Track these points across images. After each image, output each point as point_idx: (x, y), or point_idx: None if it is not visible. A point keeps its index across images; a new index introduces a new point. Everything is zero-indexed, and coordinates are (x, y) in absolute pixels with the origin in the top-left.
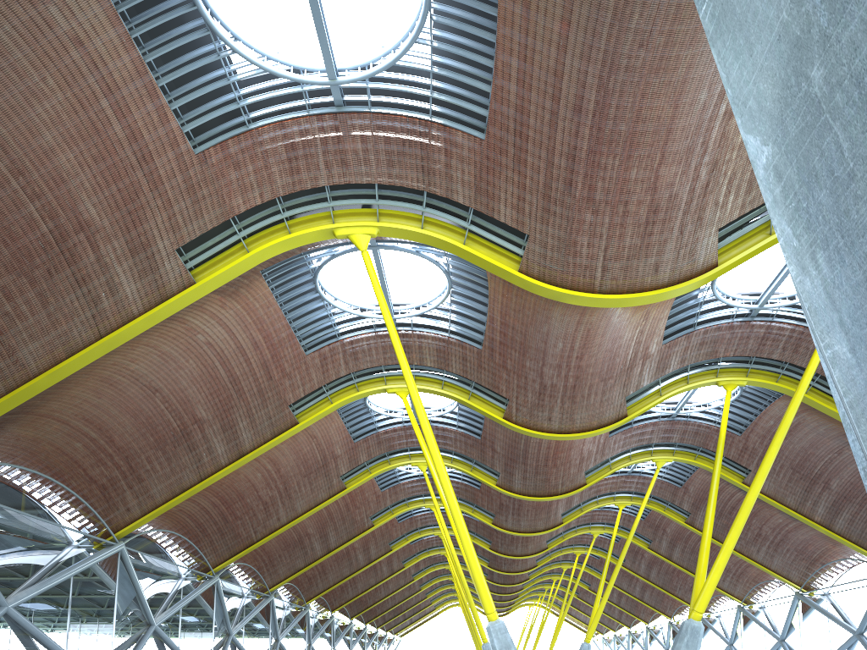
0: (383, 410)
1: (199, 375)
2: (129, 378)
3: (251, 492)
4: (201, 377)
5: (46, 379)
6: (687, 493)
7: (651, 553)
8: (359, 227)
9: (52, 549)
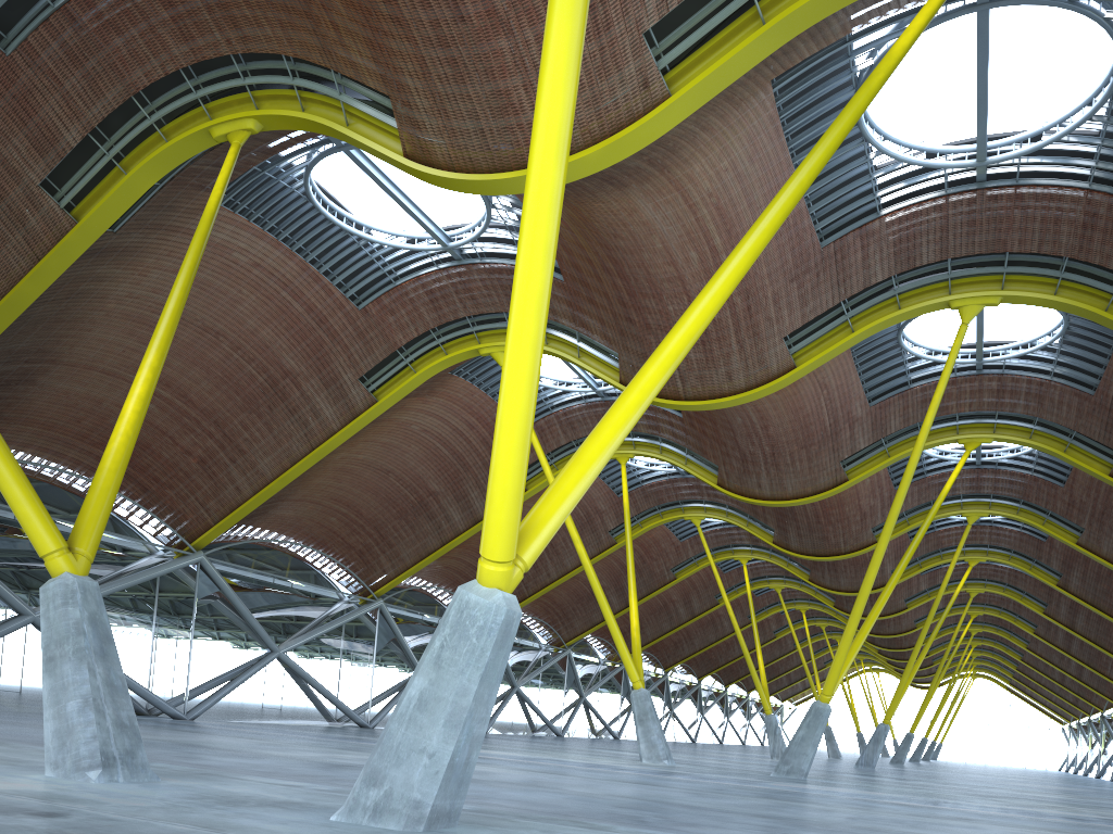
0: (644, 464)
1: (424, 455)
2: (361, 465)
3: None
4: (427, 457)
5: (279, 483)
6: (1053, 548)
7: (1047, 619)
8: (497, 346)
9: (323, 604)
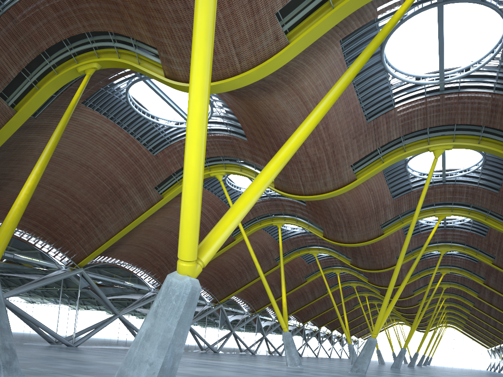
0: (290, 228)
1: None
2: (158, 228)
3: (231, 267)
4: None
5: (118, 236)
6: (481, 266)
7: (479, 299)
8: (218, 172)
9: (141, 293)
